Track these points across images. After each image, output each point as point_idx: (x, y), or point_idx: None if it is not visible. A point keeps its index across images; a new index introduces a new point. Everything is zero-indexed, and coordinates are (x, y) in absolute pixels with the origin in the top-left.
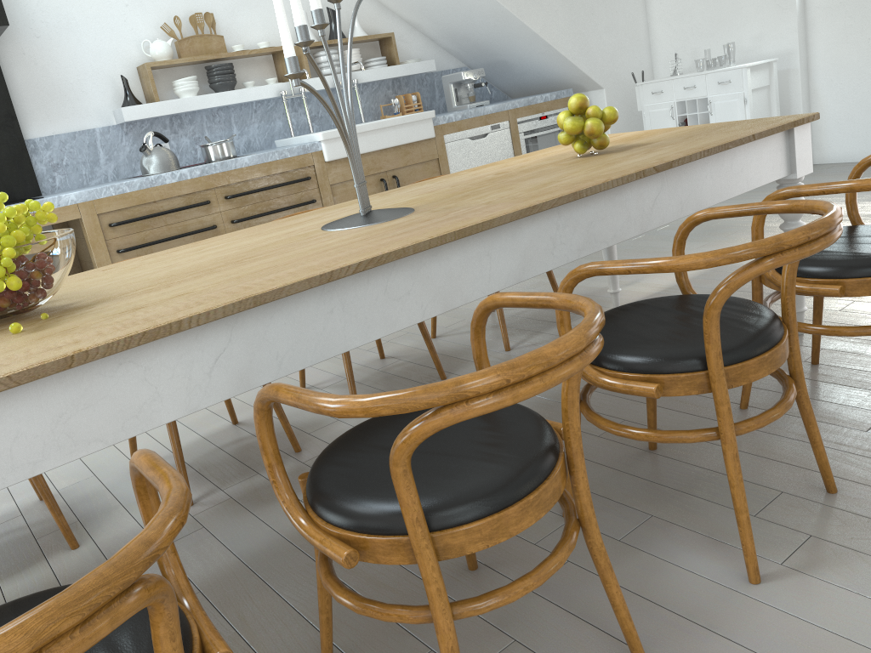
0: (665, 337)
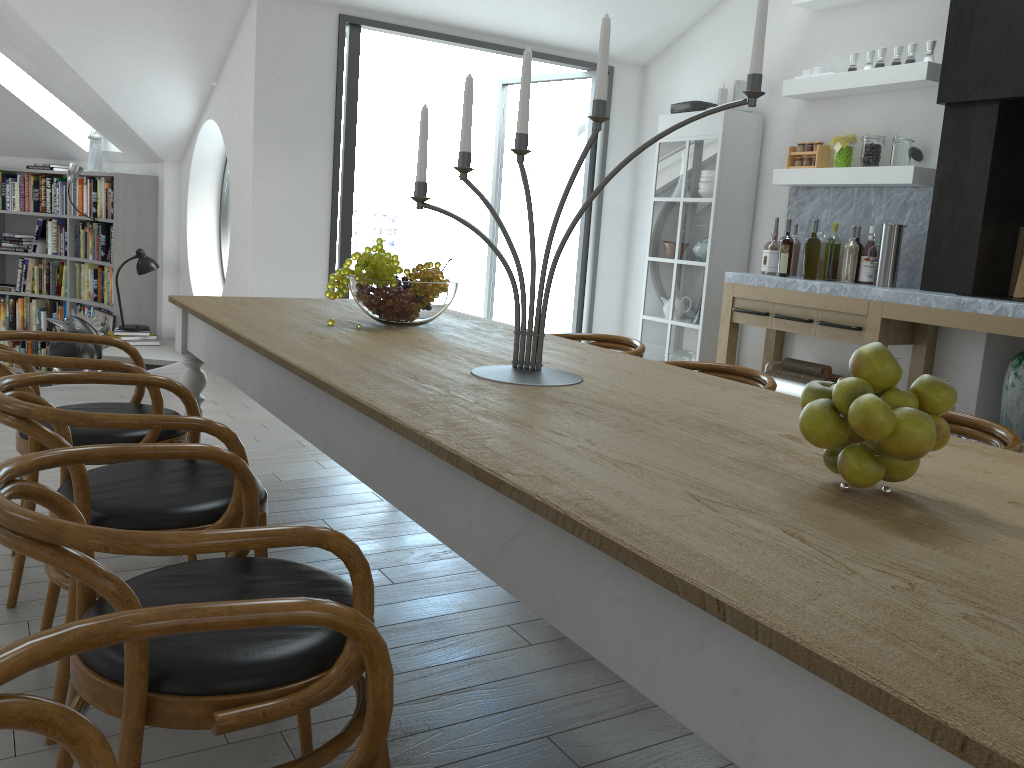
0: (180, 579)
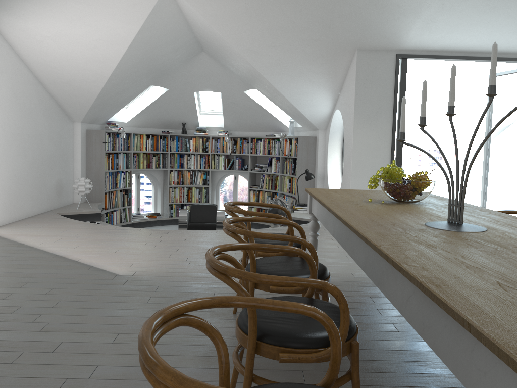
0: None
